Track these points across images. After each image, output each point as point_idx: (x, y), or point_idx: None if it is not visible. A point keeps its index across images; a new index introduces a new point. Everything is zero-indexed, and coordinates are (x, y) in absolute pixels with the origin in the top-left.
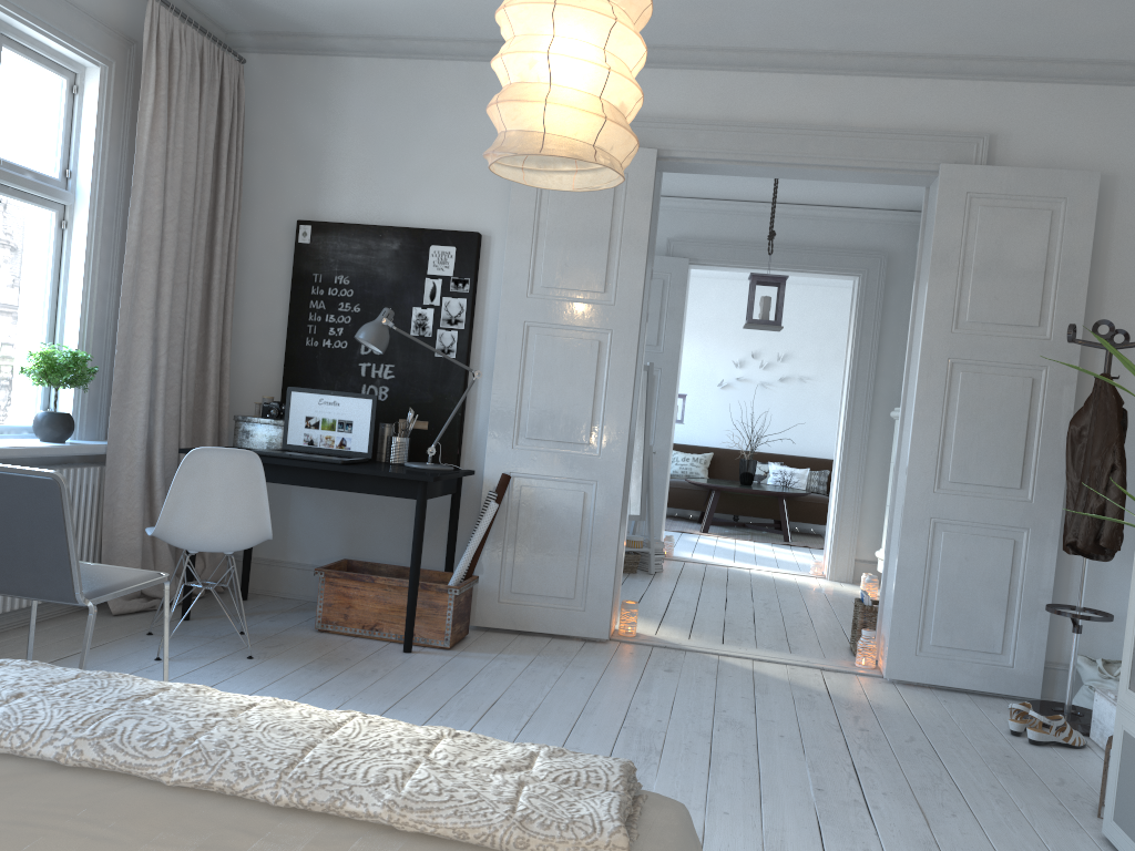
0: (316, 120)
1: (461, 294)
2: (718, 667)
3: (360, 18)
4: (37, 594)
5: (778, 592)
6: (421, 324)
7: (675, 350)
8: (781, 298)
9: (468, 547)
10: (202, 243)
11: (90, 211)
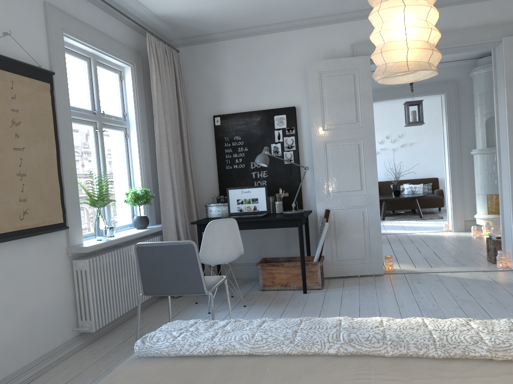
0: (213, 71)
1: (291, 134)
2: (439, 278)
3: (230, 23)
4: (187, 293)
5: (436, 241)
6: (276, 150)
7: None
8: (421, 110)
9: (319, 244)
10: (178, 133)
11: (136, 128)
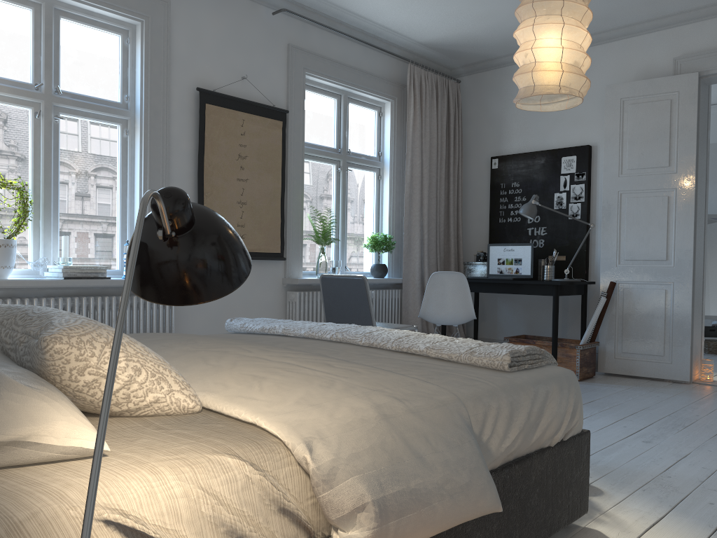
0: (497, 102)
1: (581, 181)
2: None
3: (512, 44)
4: None
5: None
6: (559, 202)
7: None
8: None
9: (589, 324)
10: (443, 176)
11: (390, 169)
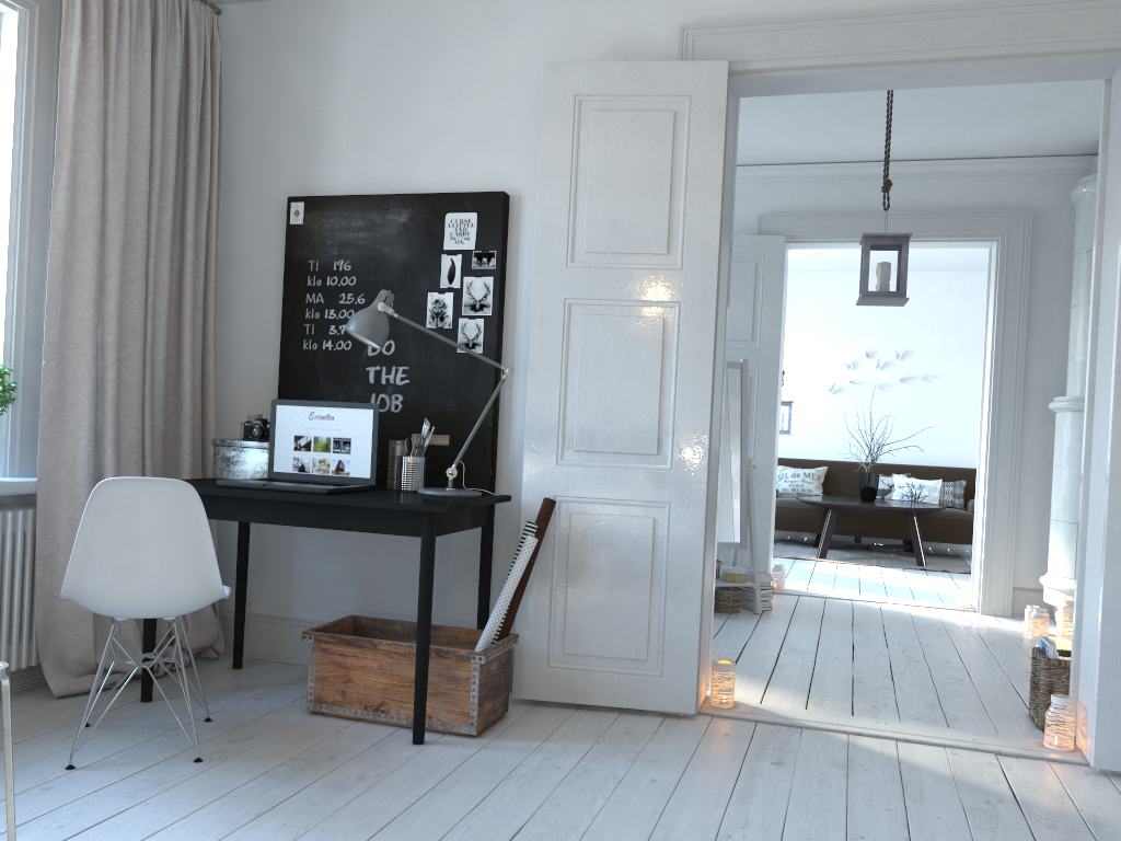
0: (307, 74)
1: (486, 271)
2: (849, 755)
3: None
4: None
5: (919, 633)
6: (439, 313)
7: (774, 345)
8: (904, 262)
9: (499, 598)
10: (167, 228)
11: (12, 190)
